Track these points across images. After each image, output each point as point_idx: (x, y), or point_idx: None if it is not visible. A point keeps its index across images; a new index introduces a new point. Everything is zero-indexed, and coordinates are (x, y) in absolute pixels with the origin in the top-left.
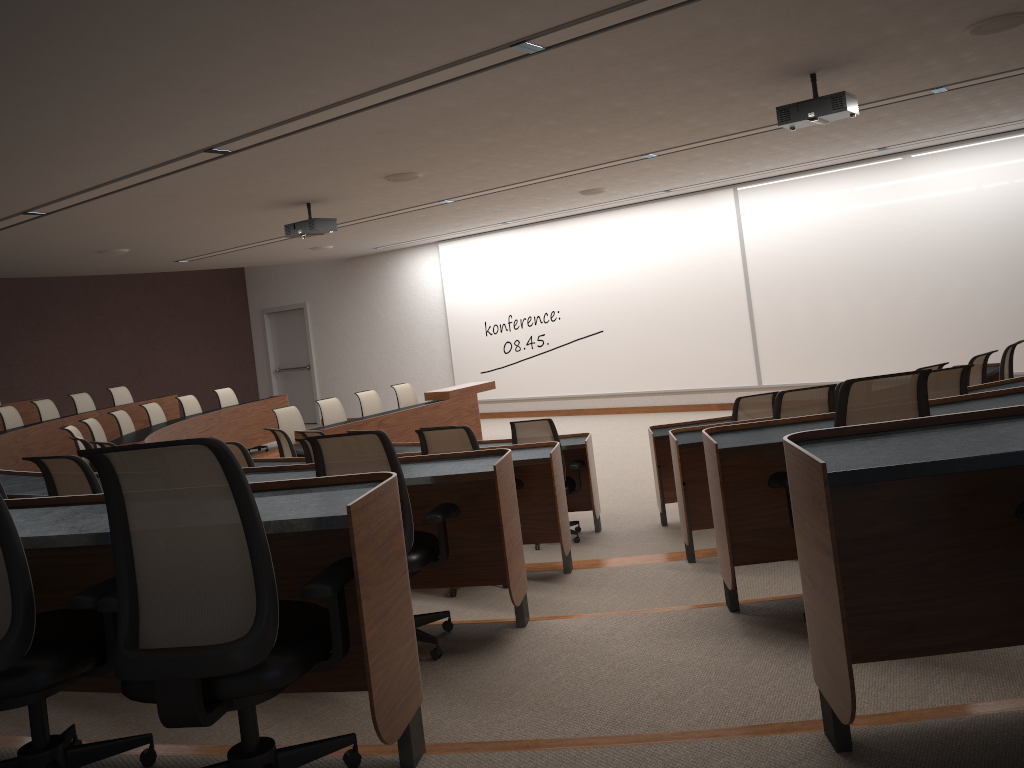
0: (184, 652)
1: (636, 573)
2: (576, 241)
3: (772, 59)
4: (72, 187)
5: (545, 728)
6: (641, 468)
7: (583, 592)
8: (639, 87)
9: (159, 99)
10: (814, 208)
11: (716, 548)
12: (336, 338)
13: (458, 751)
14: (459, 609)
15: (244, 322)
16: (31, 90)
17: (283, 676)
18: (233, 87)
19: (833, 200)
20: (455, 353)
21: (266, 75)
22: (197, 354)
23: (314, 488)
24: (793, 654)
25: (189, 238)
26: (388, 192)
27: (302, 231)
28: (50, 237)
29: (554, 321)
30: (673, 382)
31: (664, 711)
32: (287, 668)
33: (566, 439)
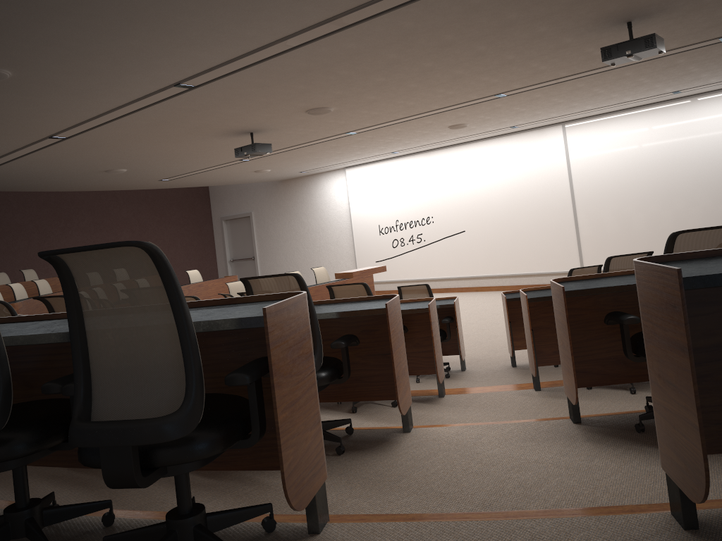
0: (124, 424)
1: (494, 398)
2: (445, 166)
3: (598, 8)
4: (82, 116)
5: (427, 508)
6: (494, 327)
7: (454, 411)
8: (495, 33)
9: (138, 38)
10: (623, 138)
11: (556, 381)
12: (273, 237)
13: (356, 521)
14: (359, 421)
15: (208, 226)
16: (44, 29)
17: (208, 449)
18: (192, 28)
19: (638, 132)
20: (357, 247)
21: (216, 17)
22: (175, 248)
23: (240, 304)
24: (629, 455)
25: (168, 161)
26: (309, 124)
27: (247, 152)
28: (70, 158)
29: (429, 224)
30: (517, 268)
31: (524, 497)
32: (212, 442)
33: (439, 301)
